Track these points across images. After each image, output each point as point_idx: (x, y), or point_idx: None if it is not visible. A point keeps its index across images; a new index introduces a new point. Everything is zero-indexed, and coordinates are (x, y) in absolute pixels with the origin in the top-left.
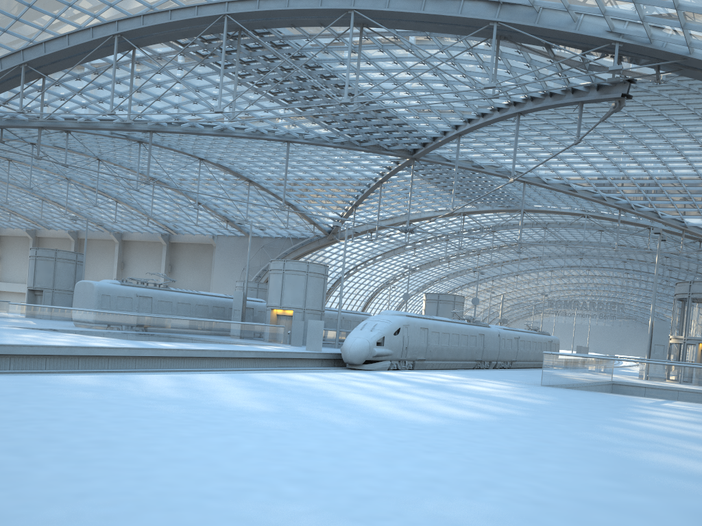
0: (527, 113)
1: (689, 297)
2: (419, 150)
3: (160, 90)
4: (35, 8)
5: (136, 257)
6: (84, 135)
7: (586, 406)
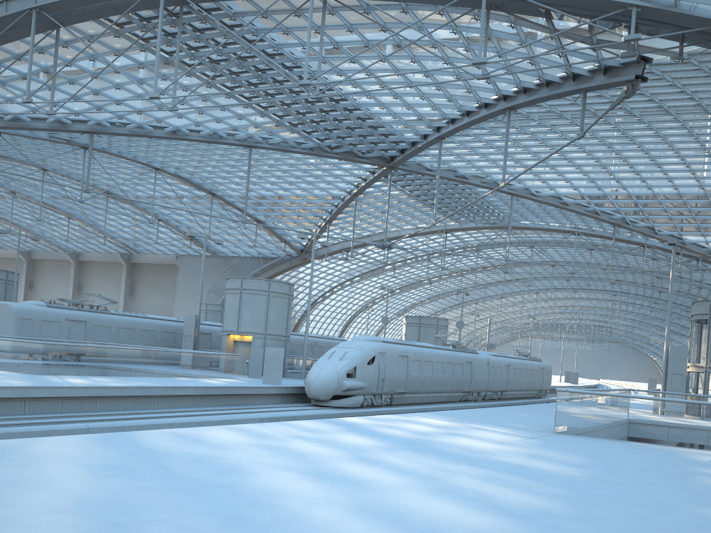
0: (519, 108)
1: (710, 318)
2: (397, 157)
3: (97, 82)
4: None
5: (93, 278)
6: (21, 140)
7: (639, 476)
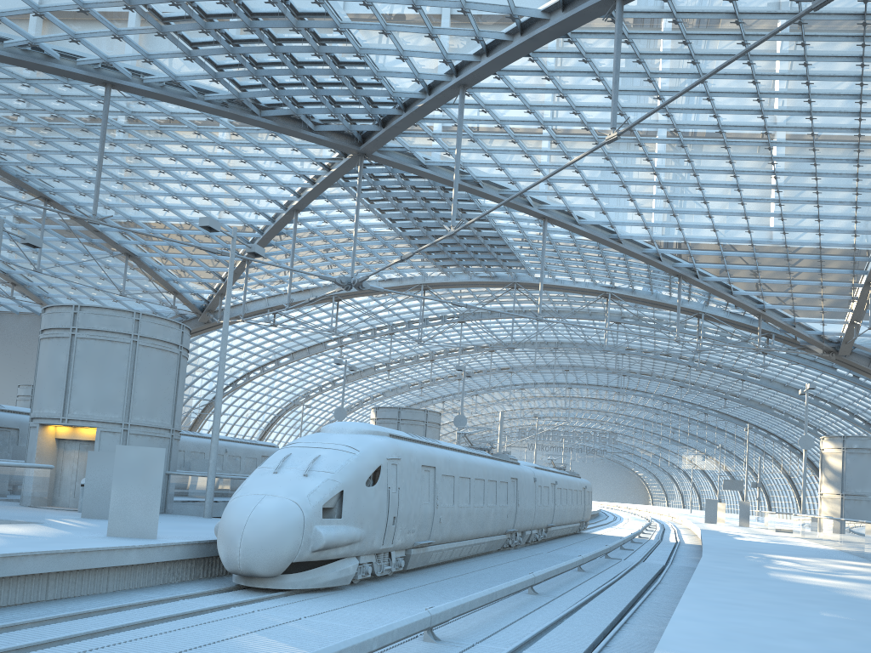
0: None
1: None
2: (374, 136)
3: None
4: None
5: None
6: None
7: None
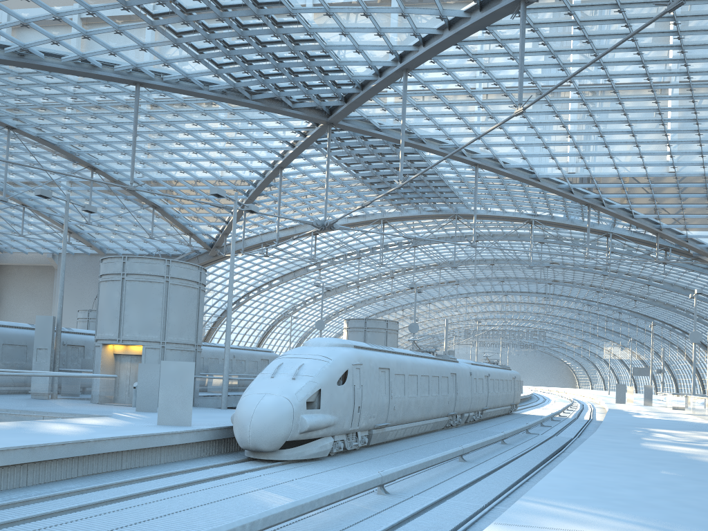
0: None
1: None
2: (339, 109)
3: None
4: None
5: None
6: None
7: None
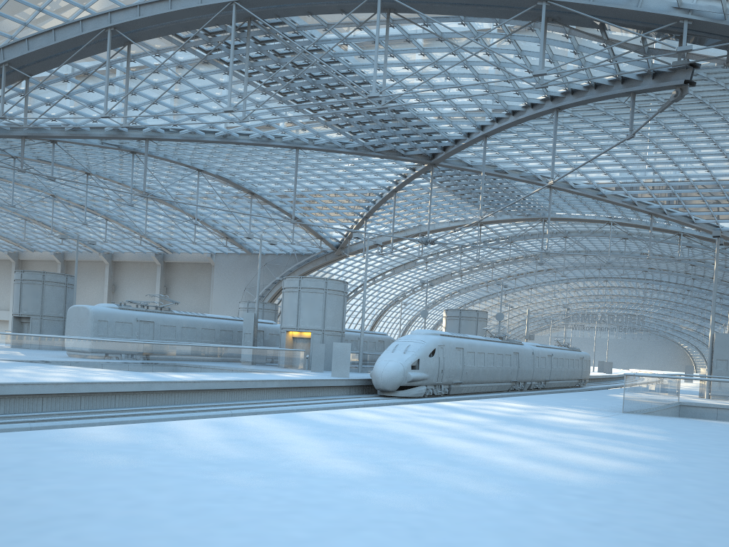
0: (566, 108)
1: None
2: (439, 154)
3: (157, 92)
4: None
5: (128, 279)
6: (71, 146)
7: (713, 441)
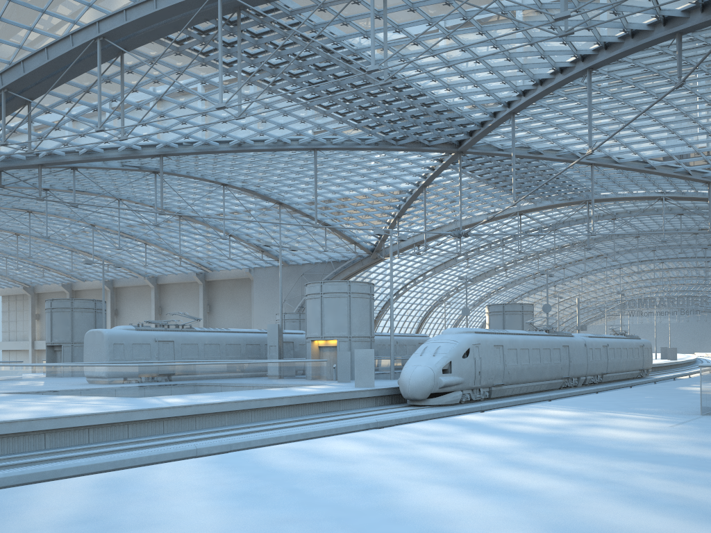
0: (600, 67)
1: None
2: (466, 141)
3: (162, 104)
4: (5, 21)
5: (173, 300)
6: (96, 173)
7: None
